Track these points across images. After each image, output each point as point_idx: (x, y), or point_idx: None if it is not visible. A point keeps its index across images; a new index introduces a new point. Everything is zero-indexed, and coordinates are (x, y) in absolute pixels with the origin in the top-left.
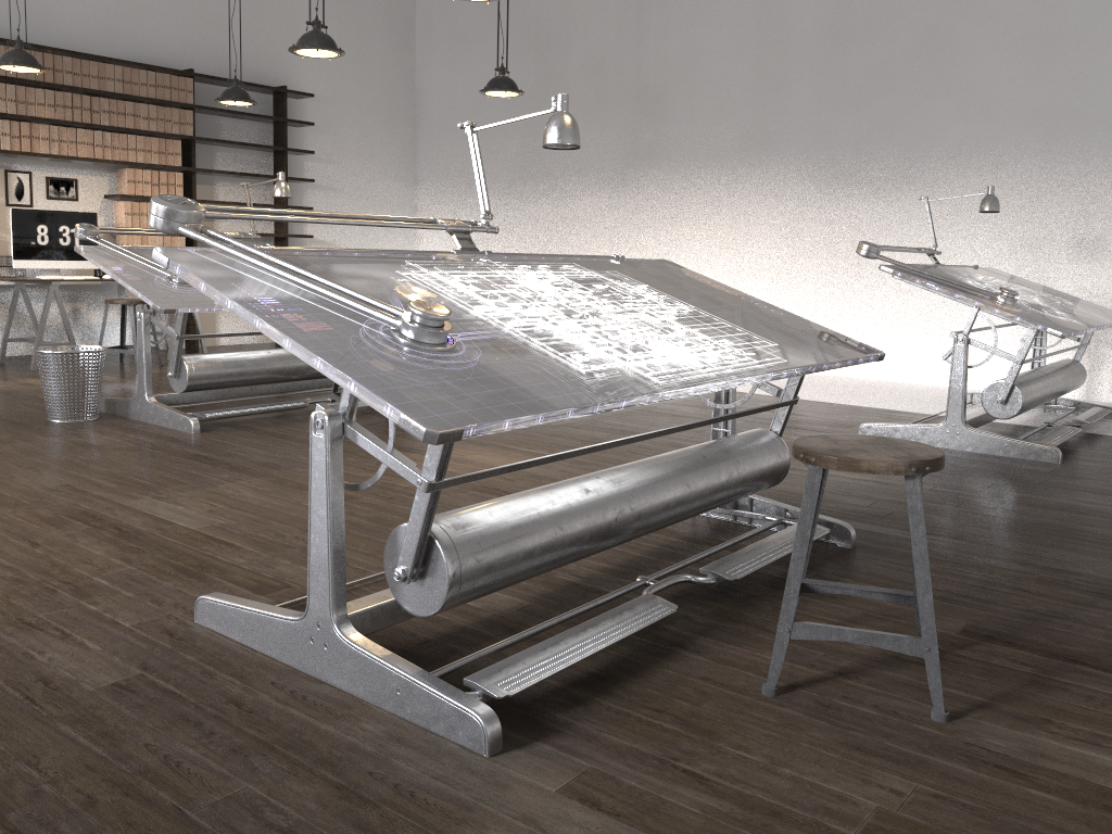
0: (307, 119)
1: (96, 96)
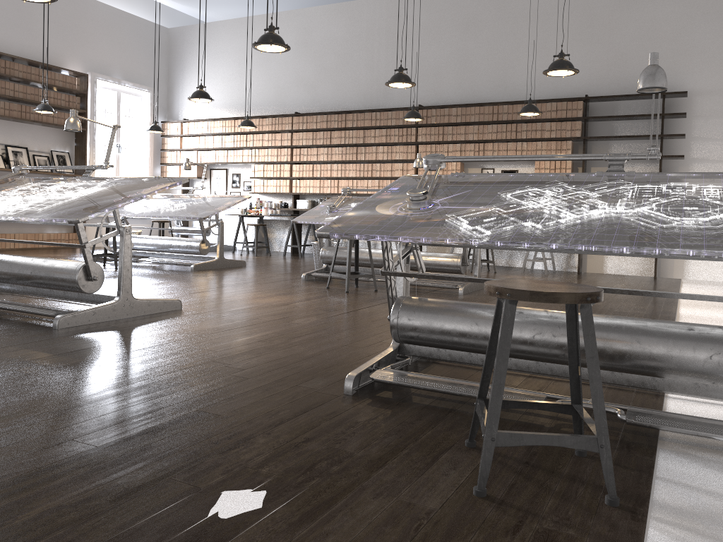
0: (696, 110)
1: (525, 123)
